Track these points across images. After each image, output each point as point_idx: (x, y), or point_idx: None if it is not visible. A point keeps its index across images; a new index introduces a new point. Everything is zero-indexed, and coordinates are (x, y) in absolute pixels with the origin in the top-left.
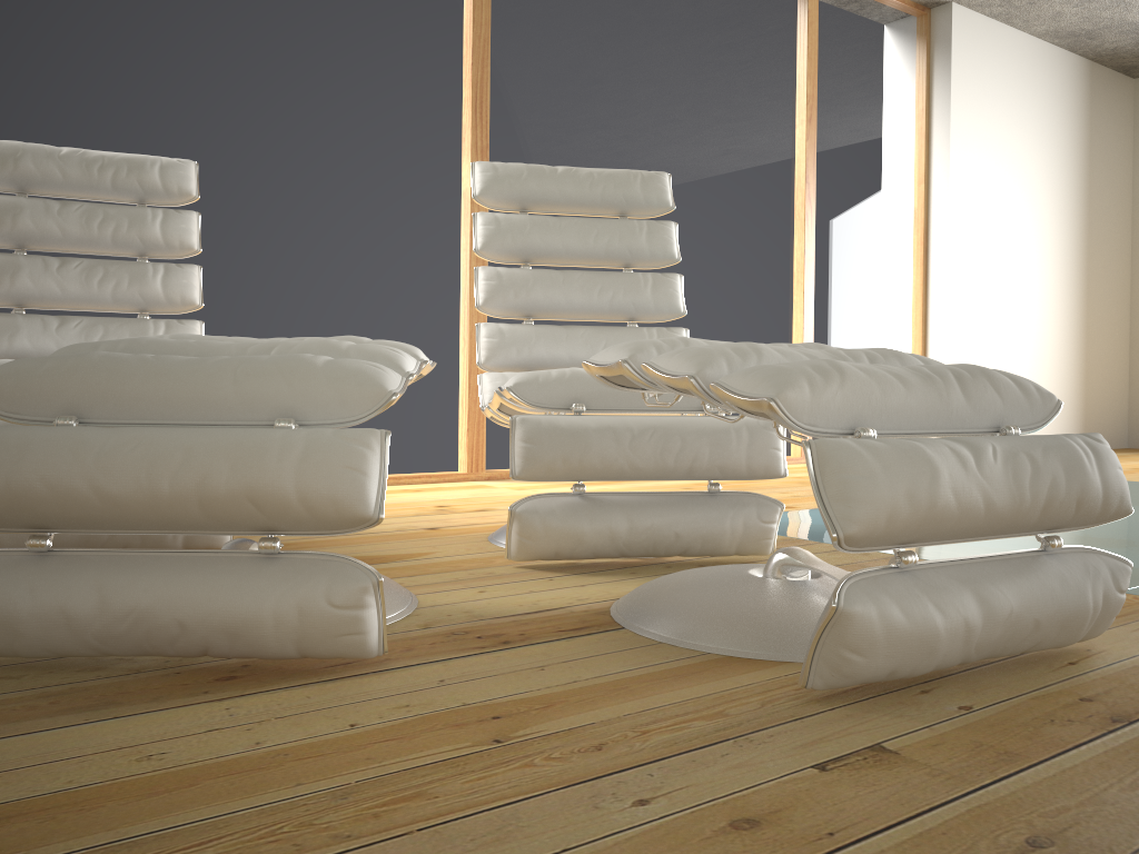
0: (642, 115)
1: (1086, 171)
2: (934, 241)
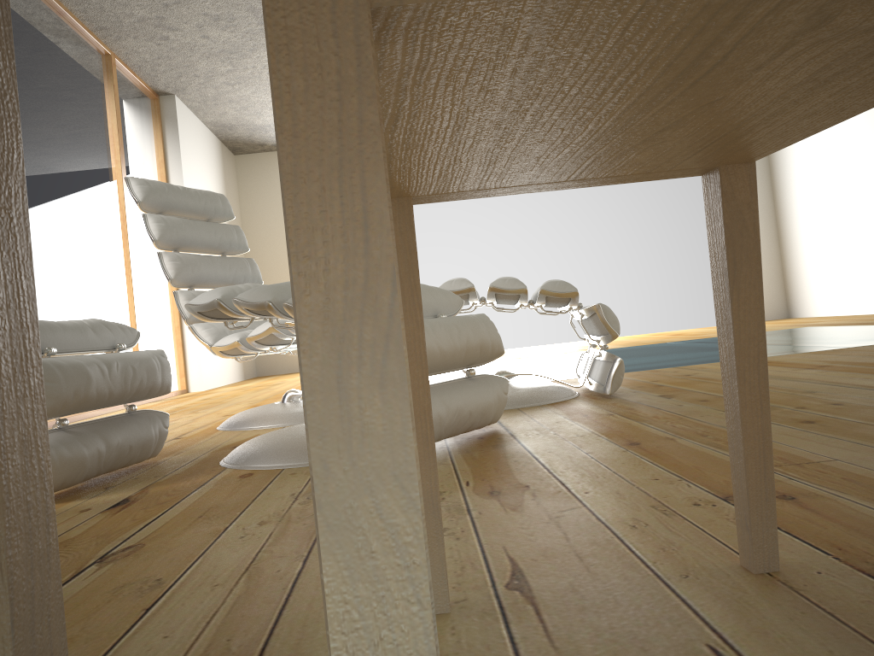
0: (48, 145)
1: None
2: None
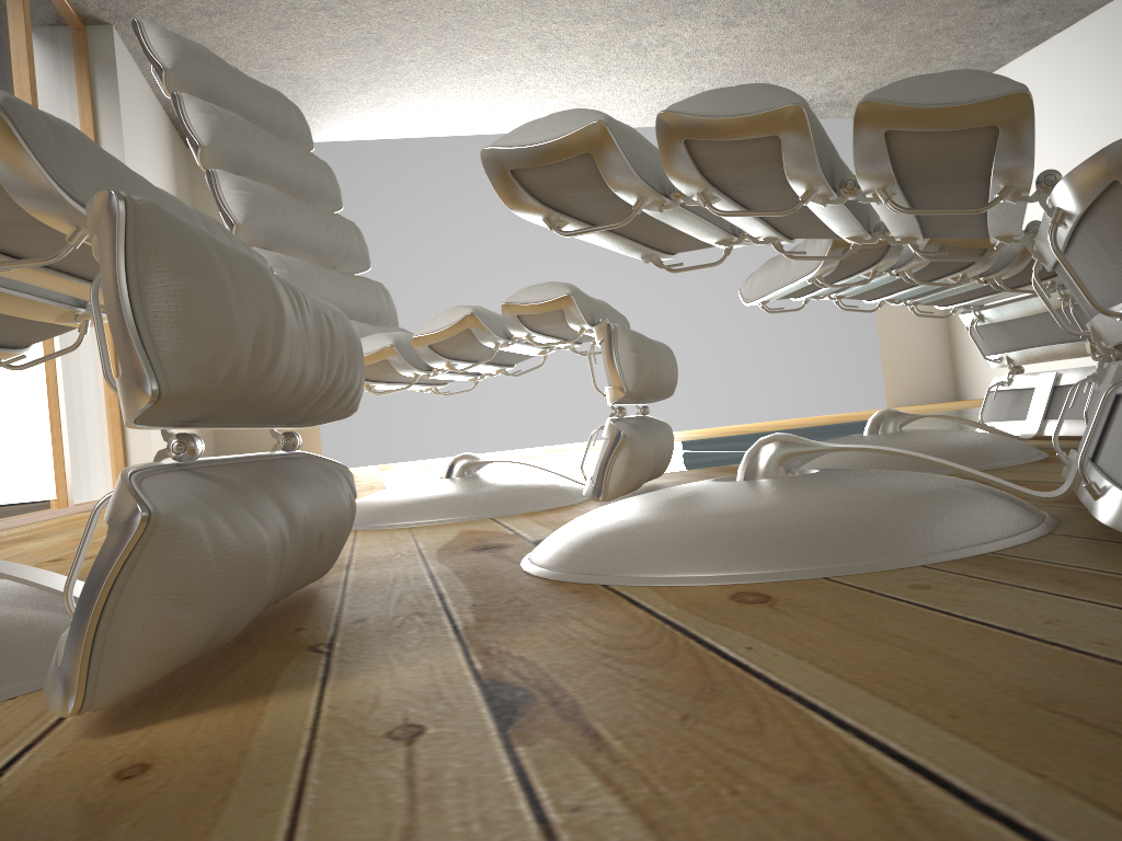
0: None
1: None
2: None
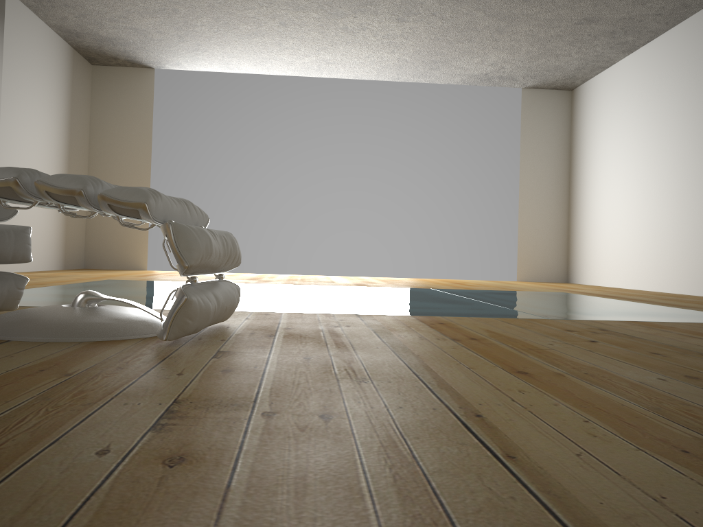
0: None
1: (70, 110)
2: None
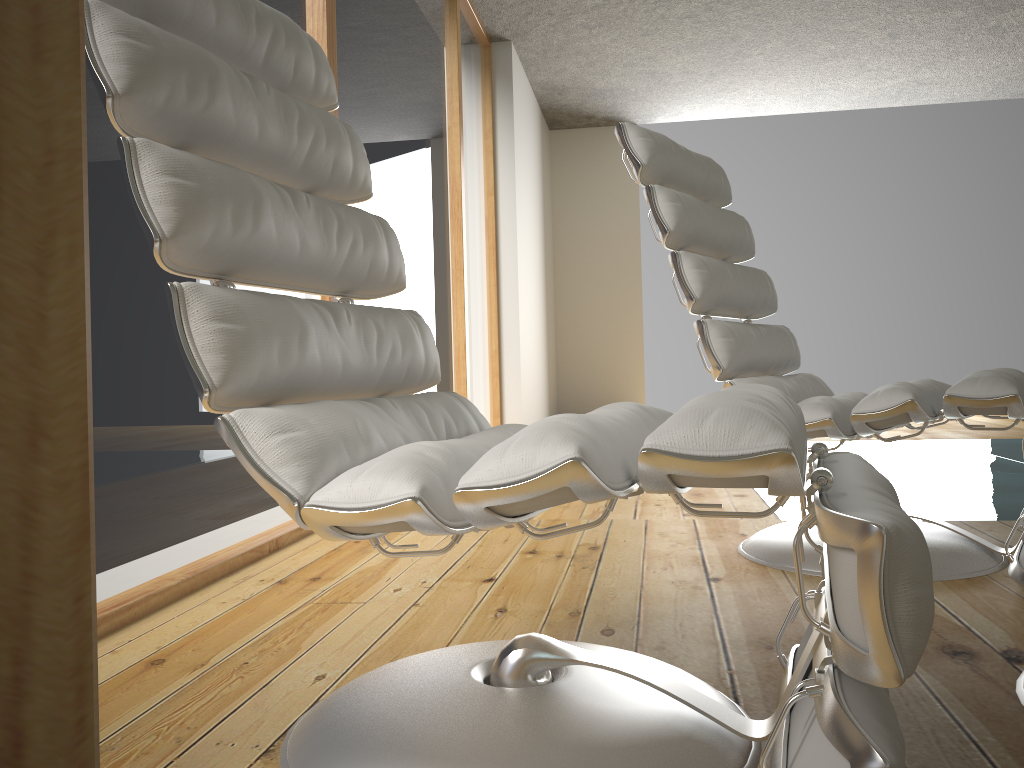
0: (400, 91)
1: (543, 199)
2: (504, 247)
